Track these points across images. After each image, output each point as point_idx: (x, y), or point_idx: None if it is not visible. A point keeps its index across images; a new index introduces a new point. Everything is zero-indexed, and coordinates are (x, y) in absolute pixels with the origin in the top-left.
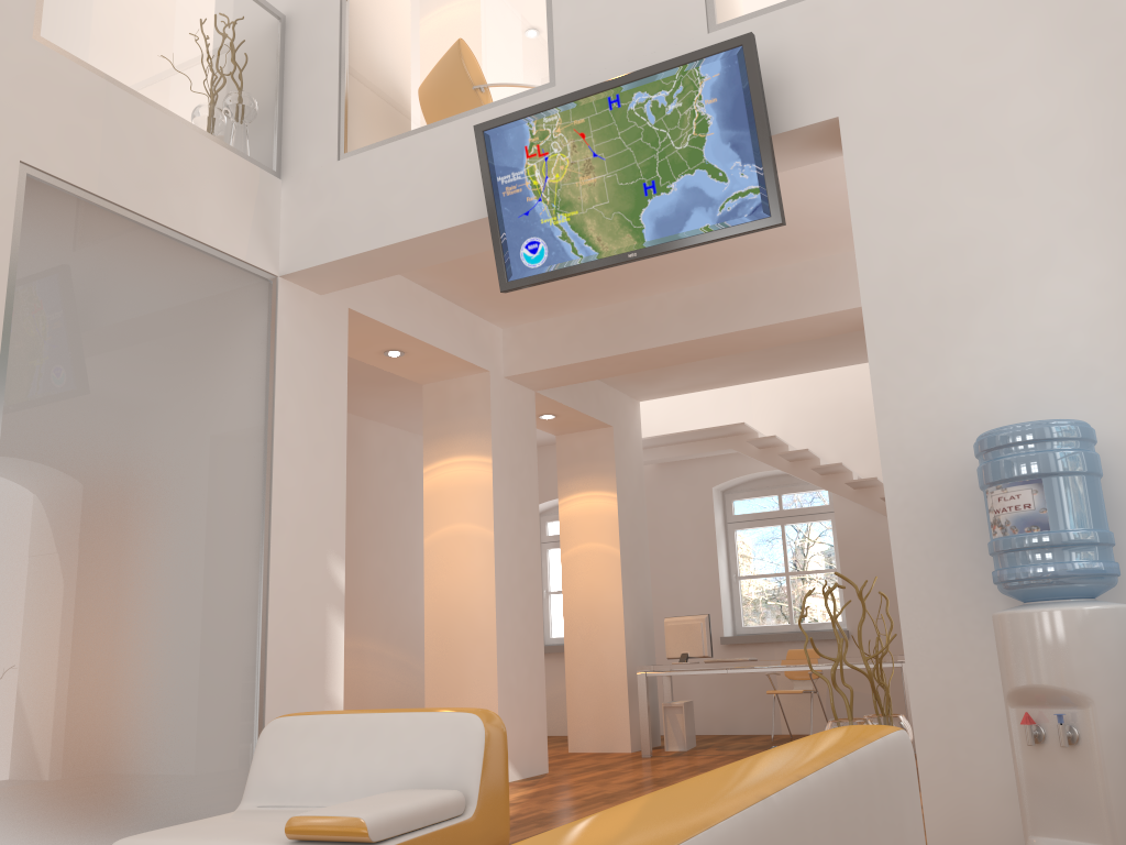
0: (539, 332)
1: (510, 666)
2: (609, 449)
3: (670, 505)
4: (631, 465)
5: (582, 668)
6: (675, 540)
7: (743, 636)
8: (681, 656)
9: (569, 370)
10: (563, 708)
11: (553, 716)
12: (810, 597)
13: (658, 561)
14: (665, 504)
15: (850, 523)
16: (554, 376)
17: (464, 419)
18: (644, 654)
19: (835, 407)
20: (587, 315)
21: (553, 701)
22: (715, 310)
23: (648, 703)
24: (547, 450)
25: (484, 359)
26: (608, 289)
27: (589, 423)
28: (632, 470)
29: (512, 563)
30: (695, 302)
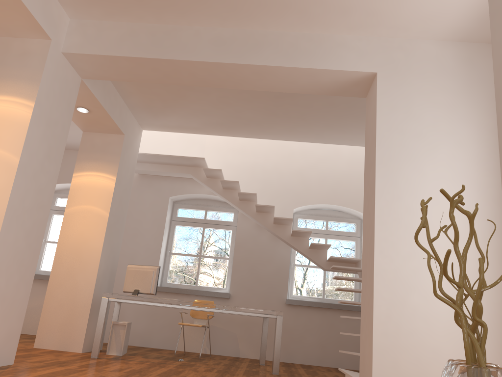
0: (99, 29)
1: (3, 271)
2: (118, 148)
3: (141, 202)
4: (129, 165)
5: (60, 289)
6: (139, 223)
7: (168, 287)
8: (134, 291)
9: (115, 63)
10: (36, 316)
11: (27, 321)
12: (202, 274)
13: (125, 234)
14: (138, 201)
15: (244, 233)
16: (101, 67)
17: (19, 69)
18: (107, 287)
19: (250, 168)
20: (140, 26)
21: (30, 311)
22: (236, 47)
23: (105, 320)
24: (70, 152)
25: (50, 28)
26: (165, 5)
27: (110, 126)
28: (129, 168)
29: (29, 191)
30: (223, 38)
